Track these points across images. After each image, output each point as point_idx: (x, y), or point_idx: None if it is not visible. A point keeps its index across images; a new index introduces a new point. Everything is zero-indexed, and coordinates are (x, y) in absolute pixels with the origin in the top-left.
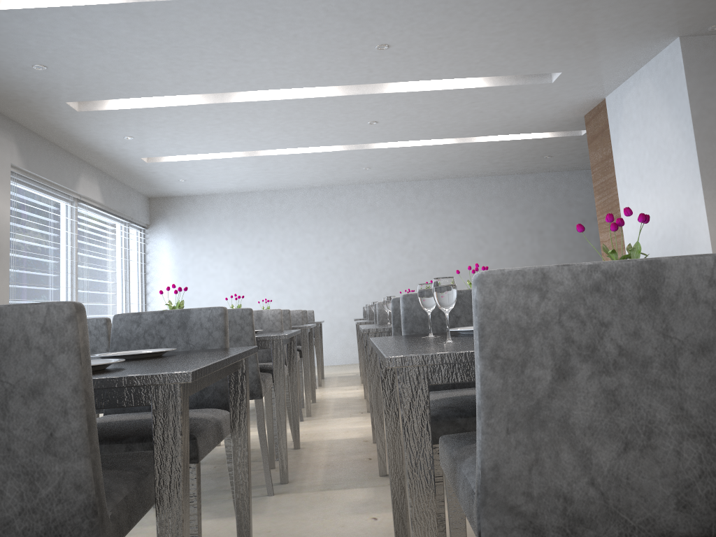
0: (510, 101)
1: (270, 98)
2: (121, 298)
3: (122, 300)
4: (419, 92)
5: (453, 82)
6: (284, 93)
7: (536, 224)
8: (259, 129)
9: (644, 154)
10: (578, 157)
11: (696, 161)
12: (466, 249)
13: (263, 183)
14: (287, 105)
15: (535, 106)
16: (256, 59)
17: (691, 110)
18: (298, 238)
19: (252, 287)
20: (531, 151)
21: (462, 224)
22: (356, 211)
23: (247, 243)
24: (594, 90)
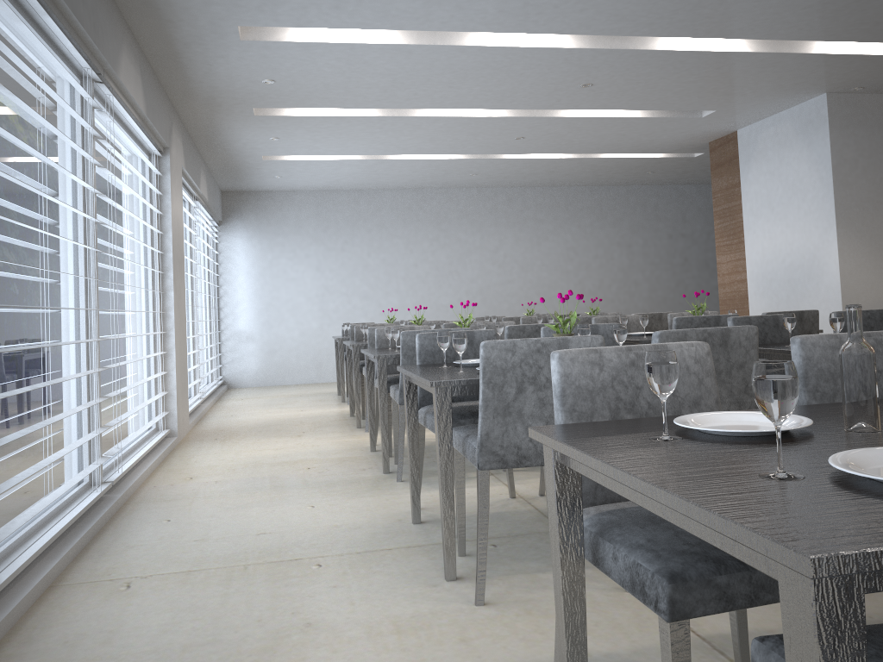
0: (655, 128)
1: (446, 114)
2: (205, 303)
3: (205, 304)
4: (584, 118)
5: (616, 110)
6: (460, 110)
7: (625, 238)
8: (409, 138)
9: (777, 189)
10: (677, 174)
11: (832, 203)
12: (557, 260)
13: (357, 183)
14: (457, 121)
15: (673, 133)
16: (470, 87)
17: (832, 158)
18: (385, 243)
19: (336, 294)
20: (639, 167)
21: (554, 235)
22: (447, 216)
23: (331, 246)
24: (732, 124)
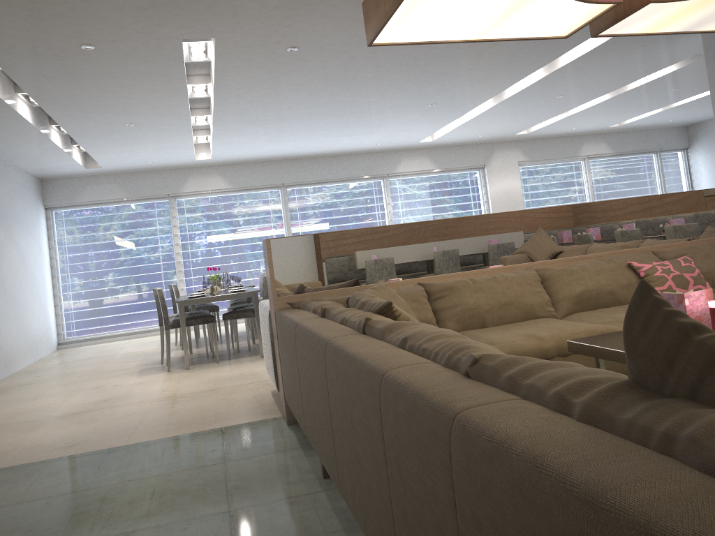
0: None
1: (582, 108)
2: None
3: None
4: (645, 84)
5: (658, 72)
6: (587, 104)
7: None
8: (622, 109)
9: None
10: None
11: None
12: None
13: None
14: (597, 107)
15: None
16: (531, 113)
17: (710, 90)
18: None
19: None
20: None
21: None
22: None
23: None
24: None
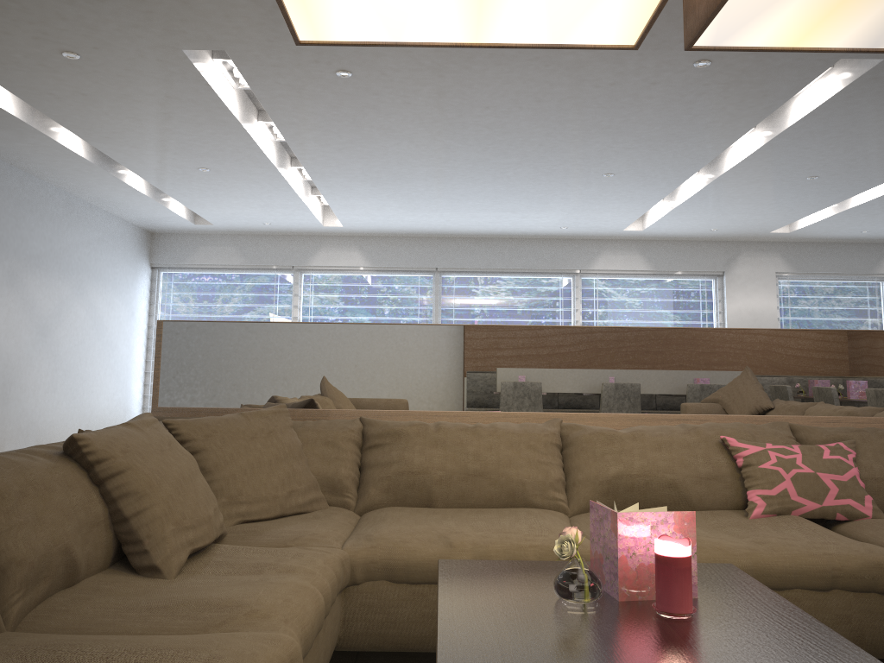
0: None
1: (863, 200)
2: None
3: None
4: None
5: None
6: (870, 194)
7: None
8: None
9: None
10: None
11: None
12: None
13: None
14: None
15: None
16: (777, 201)
17: None
18: None
19: None
20: None
21: None
22: None
23: None
24: None
